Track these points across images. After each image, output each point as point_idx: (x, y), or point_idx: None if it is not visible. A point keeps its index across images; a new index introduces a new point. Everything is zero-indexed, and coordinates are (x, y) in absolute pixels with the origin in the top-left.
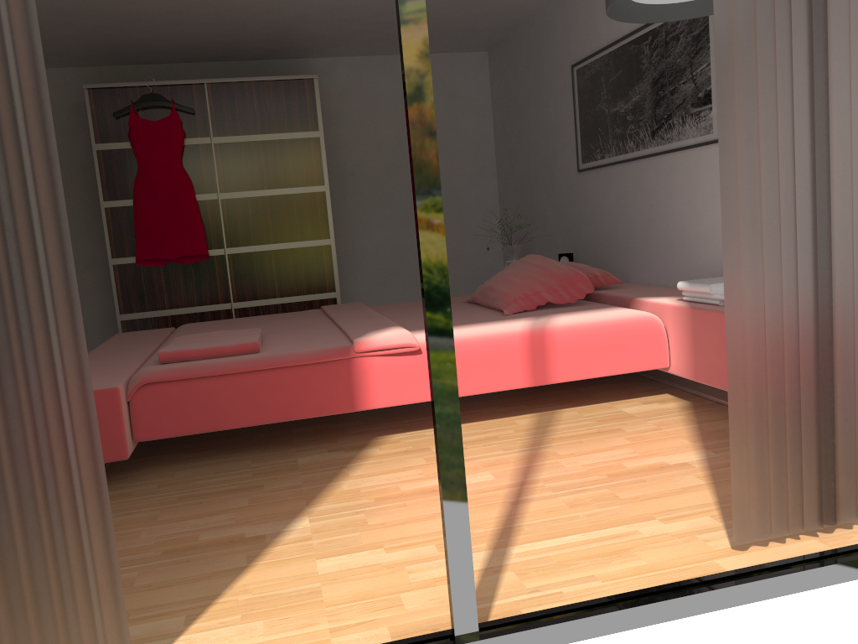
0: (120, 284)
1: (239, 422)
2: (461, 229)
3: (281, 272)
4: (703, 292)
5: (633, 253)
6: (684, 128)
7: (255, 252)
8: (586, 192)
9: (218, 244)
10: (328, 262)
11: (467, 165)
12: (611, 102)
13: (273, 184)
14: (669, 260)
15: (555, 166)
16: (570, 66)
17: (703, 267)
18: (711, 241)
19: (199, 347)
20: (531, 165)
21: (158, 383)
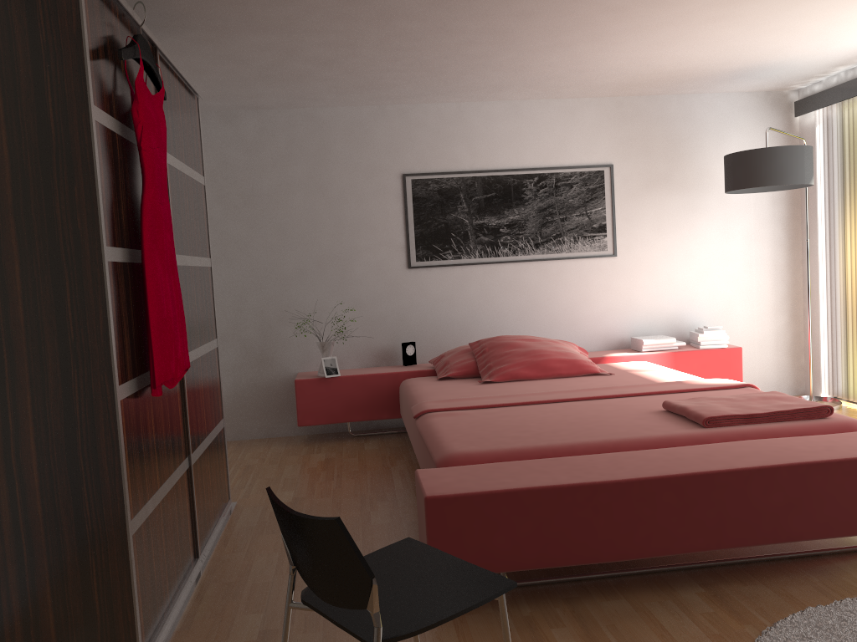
0: (127, 447)
1: None
2: None
3: (205, 394)
4: (669, 343)
5: (504, 334)
6: (577, 245)
7: (193, 362)
8: (422, 286)
9: None
10: (218, 374)
11: None
12: (475, 215)
13: (194, 249)
14: (554, 334)
15: (355, 261)
16: (397, 174)
17: (594, 335)
18: (603, 317)
19: (803, 399)
20: (289, 258)
21: None
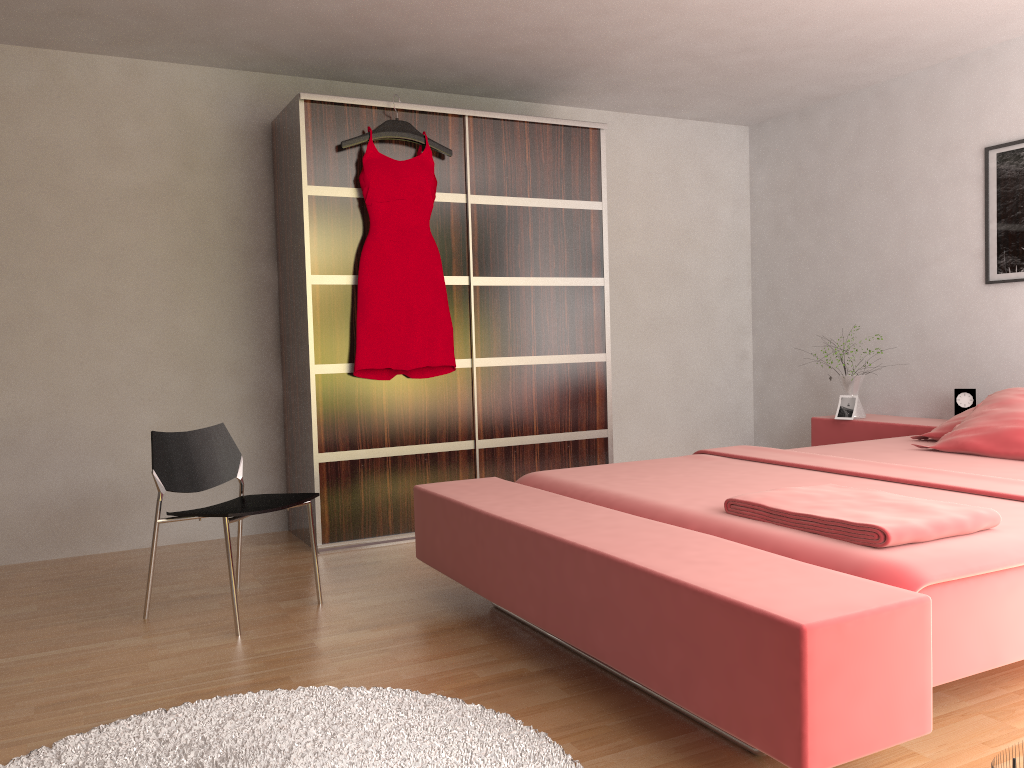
0: (322, 405)
1: (1019, 651)
2: (710, 351)
3: (543, 398)
4: None
5: None
6: None
7: (511, 367)
8: (1003, 310)
9: (463, 351)
10: (600, 386)
11: (721, 268)
12: None
13: (541, 270)
14: None
15: (921, 275)
16: (978, 149)
17: None
18: None
19: (924, 519)
20: (851, 273)
21: (931, 585)
